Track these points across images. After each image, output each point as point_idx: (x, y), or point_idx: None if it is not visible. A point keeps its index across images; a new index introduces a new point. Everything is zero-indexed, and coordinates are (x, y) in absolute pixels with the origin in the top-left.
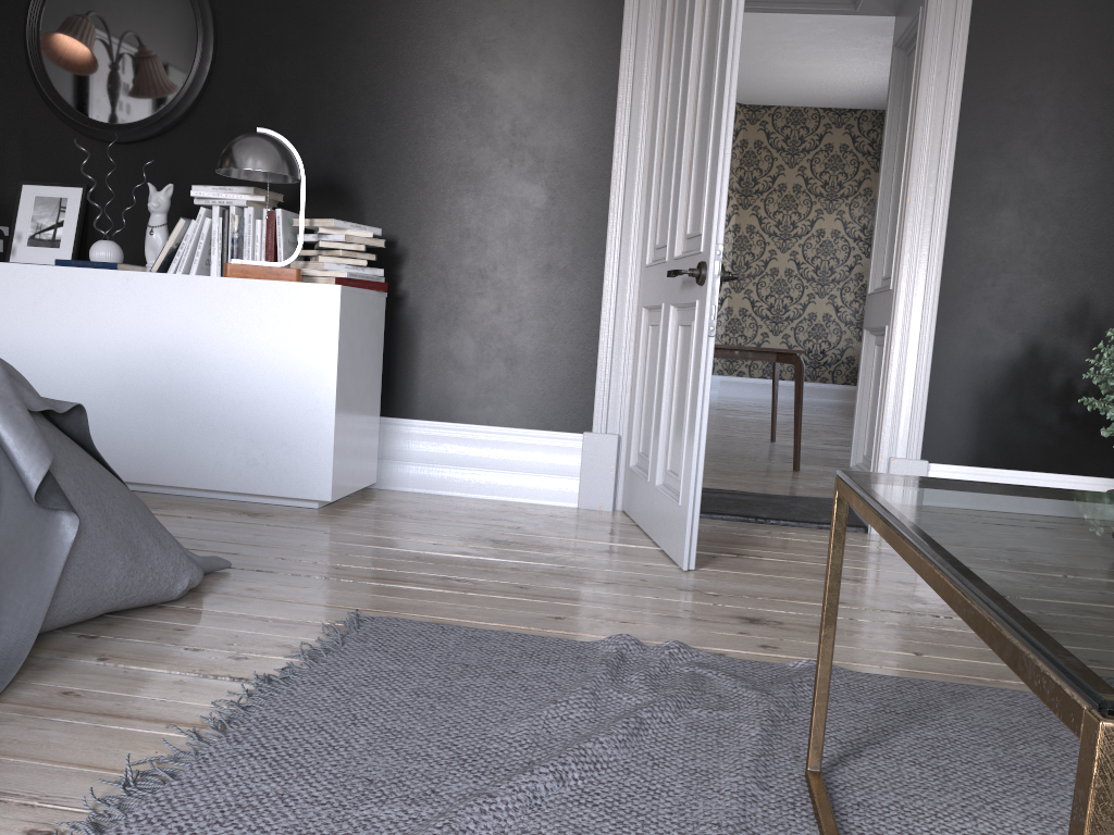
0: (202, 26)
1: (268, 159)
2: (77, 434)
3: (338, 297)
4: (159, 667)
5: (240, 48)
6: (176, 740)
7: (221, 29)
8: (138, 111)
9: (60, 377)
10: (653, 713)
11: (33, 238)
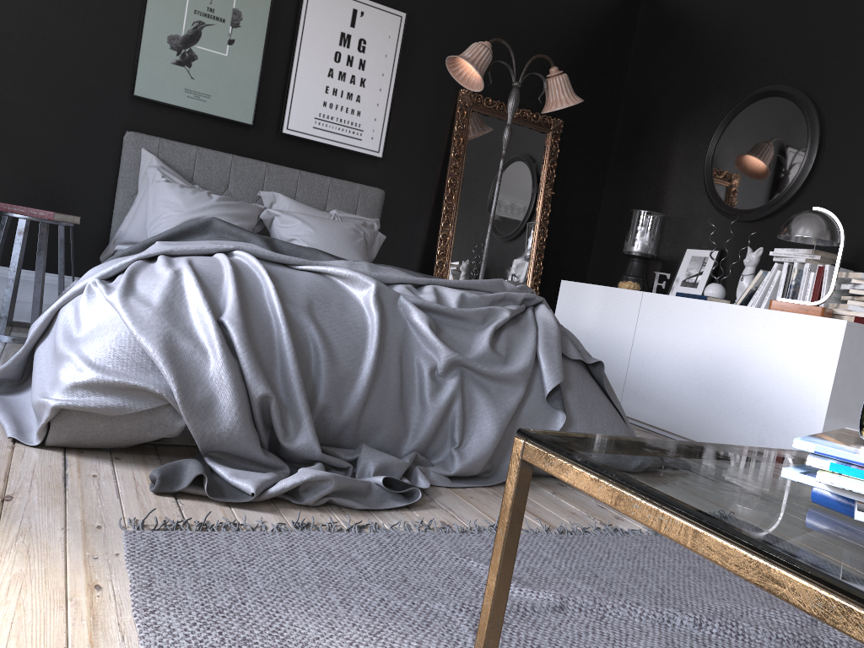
0: (810, 140)
1: (810, 228)
2: (597, 378)
3: (843, 329)
4: (573, 505)
5: (836, 152)
6: (536, 526)
7: (824, 141)
8: (759, 200)
9: (663, 364)
10: (837, 644)
11: (683, 281)
